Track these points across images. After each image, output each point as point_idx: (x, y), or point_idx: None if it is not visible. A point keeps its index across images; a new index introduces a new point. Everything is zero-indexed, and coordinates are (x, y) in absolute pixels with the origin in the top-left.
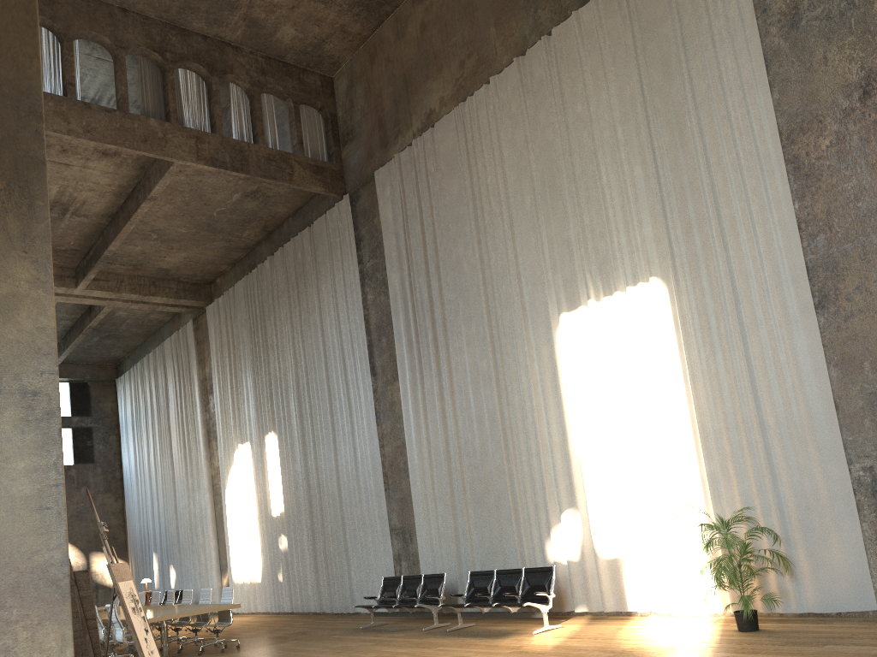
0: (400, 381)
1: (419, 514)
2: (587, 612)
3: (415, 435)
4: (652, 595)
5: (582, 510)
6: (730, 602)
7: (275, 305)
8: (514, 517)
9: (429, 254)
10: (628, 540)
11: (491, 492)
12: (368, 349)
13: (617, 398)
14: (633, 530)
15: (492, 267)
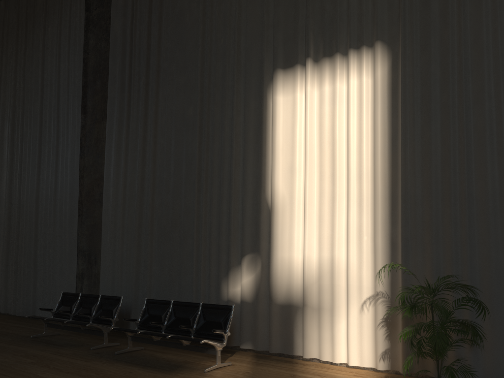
0: (107, 120)
1: (106, 240)
2: (250, 349)
3: (114, 169)
4: (319, 344)
5: (264, 256)
6: (402, 363)
7: (4, 42)
8: (195, 255)
9: (154, 5)
10: (306, 290)
11: (177, 229)
12: (83, 89)
13: (318, 156)
14: (312, 282)
15: (214, 21)
